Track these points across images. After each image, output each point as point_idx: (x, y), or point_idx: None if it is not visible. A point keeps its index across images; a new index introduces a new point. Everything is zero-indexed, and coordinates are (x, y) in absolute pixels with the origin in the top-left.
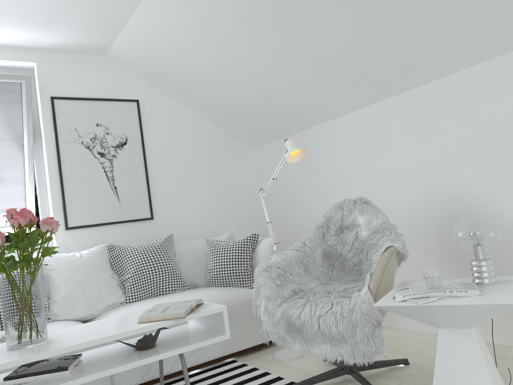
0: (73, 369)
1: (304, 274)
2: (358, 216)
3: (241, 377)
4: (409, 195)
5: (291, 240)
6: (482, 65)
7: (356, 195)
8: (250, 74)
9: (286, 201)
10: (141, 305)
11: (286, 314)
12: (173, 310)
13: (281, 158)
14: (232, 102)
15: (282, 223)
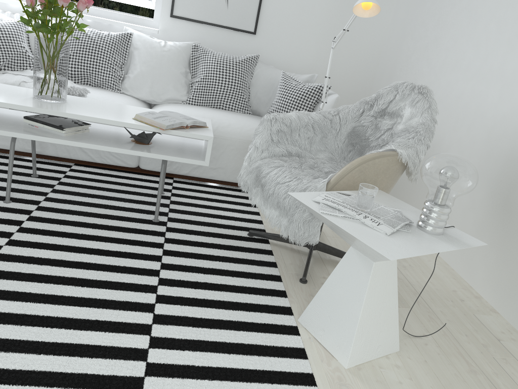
0: (72, 132)
1: (318, 142)
2: (407, 107)
3: (236, 206)
4: (501, 107)
5: None
6: None
7: (457, 85)
8: None
9: (399, 65)
10: (190, 109)
11: (259, 168)
12: (163, 120)
13: (416, 12)
14: None
15: None
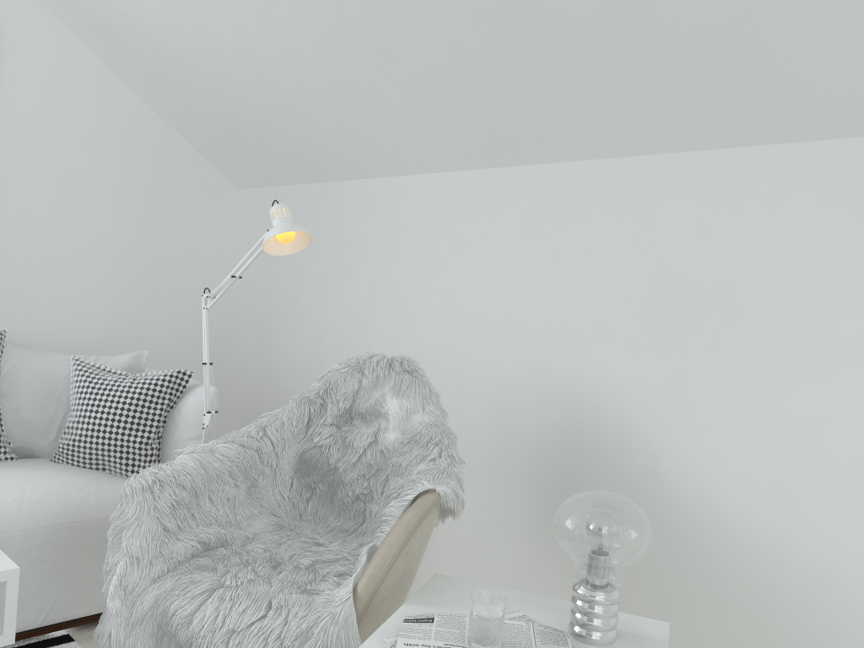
0: None
1: (245, 500)
2: (389, 397)
3: None
4: (501, 366)
5: (271, 387)
6: (696, 157)
7: (408, 336)
8: (245, 37)
9: (278, 309)
10: None
11: (163, 606)
12: None
13: None
14: (204, 83)
15: (262, 349)
